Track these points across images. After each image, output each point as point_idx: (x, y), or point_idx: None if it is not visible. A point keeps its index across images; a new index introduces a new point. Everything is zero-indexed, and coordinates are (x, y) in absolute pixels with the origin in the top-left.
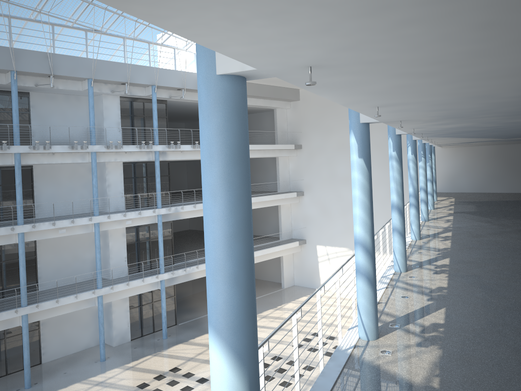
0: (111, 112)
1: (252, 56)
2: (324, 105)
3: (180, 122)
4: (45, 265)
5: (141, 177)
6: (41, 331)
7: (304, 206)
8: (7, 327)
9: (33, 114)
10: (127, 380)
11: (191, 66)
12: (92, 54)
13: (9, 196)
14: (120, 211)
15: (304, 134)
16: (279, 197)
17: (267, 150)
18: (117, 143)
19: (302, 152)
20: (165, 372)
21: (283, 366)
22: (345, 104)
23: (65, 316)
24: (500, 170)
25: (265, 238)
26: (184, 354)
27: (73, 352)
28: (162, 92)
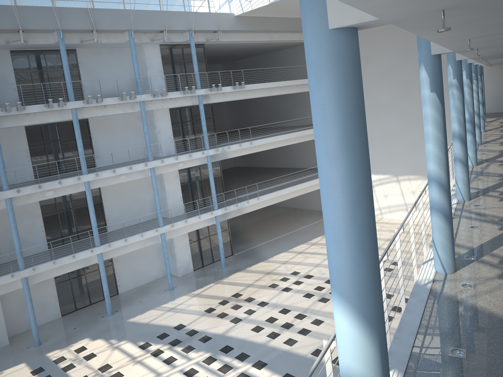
0: (153, 61)
1: (389, 7)
2: (361, 33)
3: (217, 64)
4: (110, 209)
5: (187, 122)
6: (115, 266)
7: None
8: (86, 264)
9: (82, 70)
10: (195, 305)
11: (224, 6)
12: (128, 4)
13: (71, 149)
14: (172, 154)
15: None
16: None
17: (305, 85)
18: (162, 90)
19: None
20: (228, 297)
21: None
22: (436, 41)
23: (134, 253)
24: None
25: (308, 170)
26: (243, 281)
27: (144, 283)
28: (198, 37)
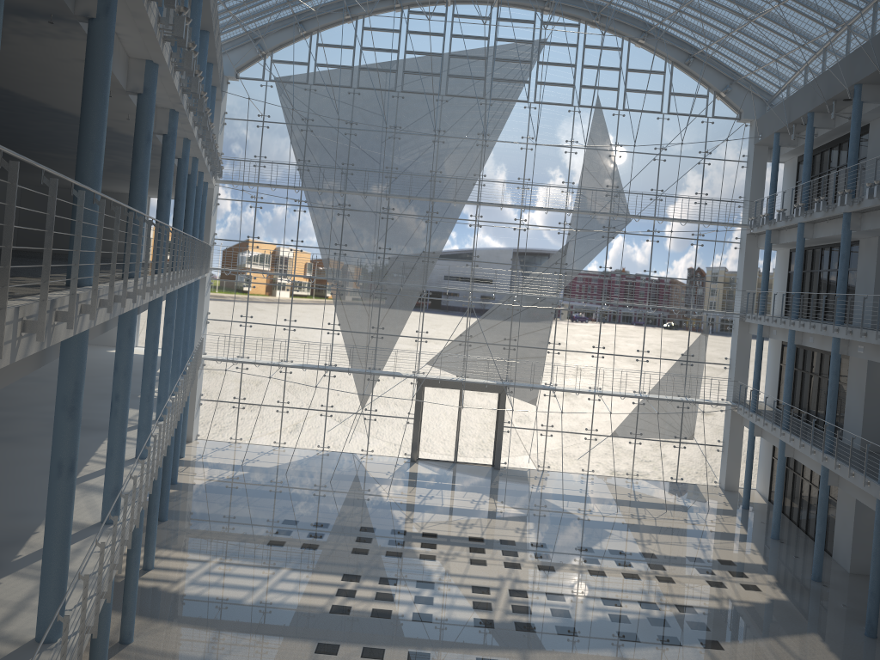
0: None
1: None
2: None
3: None
4: None
5: None
6: None
7: None
8: None
9: None
10: None
11: None
12: None
13: None
14: None
15: None
16: None
17: None
18: None
19: None
20: None
21: None
22: None
23: None
24: None
25: None
26: None
27: None
28: None
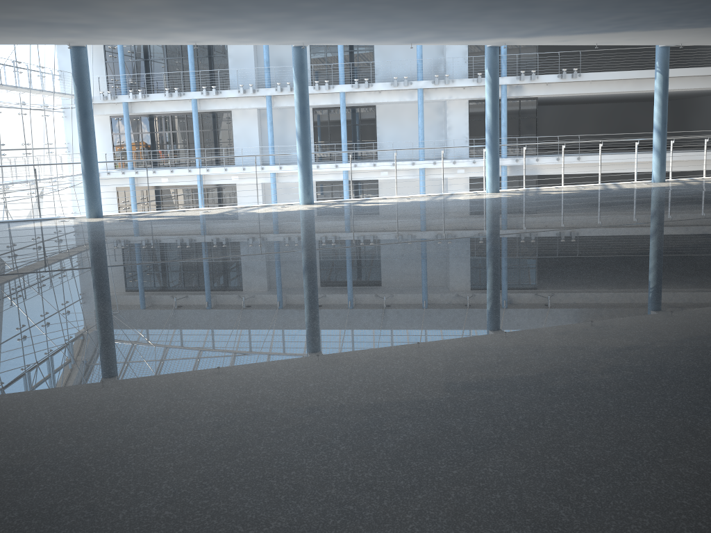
0: None
1: None
2: None
3: None
4: None
5: None
6: None
7: None
8: None
9: (377, 50)
10: None
11: None
12: None
13: (354, 136)
14: (463, 158)
15: None
16: None
17: None
18: (462, 77)
19: None
20: None
21: None
22: None
23: None
24: None
25: None
26: None
27: None
28: None
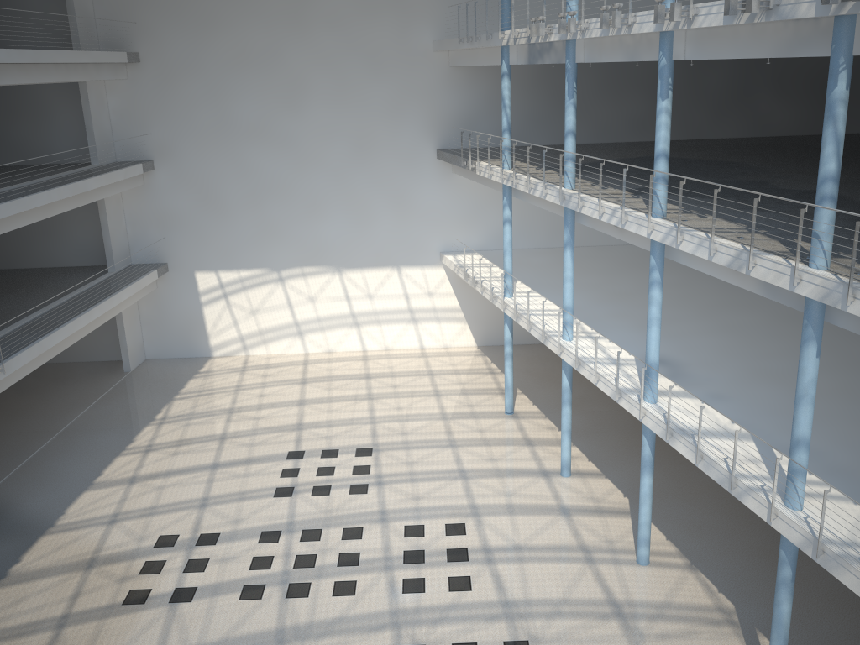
0: None
1: None
2: None
3: None
4: None
5: None
6: None
7: (157, 193)
8: None
9: None
10: None
11: None
12: None
13: None
14: None
15: (142, 27)
16: (114, 178)
17: (73, 66)
18: None
19: (143, 72)
20: None
21: (302, 550)
22: None
23: None
24: (546, 107)
25: (65, 273)
26: (32, 615)
27: None
28: None
